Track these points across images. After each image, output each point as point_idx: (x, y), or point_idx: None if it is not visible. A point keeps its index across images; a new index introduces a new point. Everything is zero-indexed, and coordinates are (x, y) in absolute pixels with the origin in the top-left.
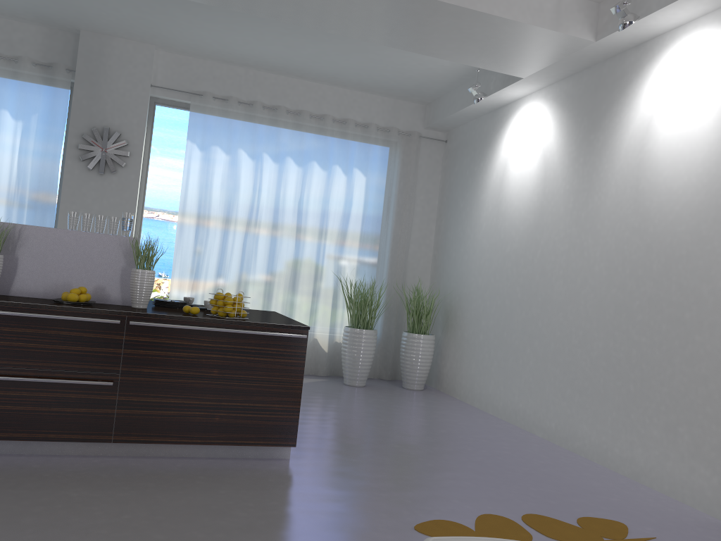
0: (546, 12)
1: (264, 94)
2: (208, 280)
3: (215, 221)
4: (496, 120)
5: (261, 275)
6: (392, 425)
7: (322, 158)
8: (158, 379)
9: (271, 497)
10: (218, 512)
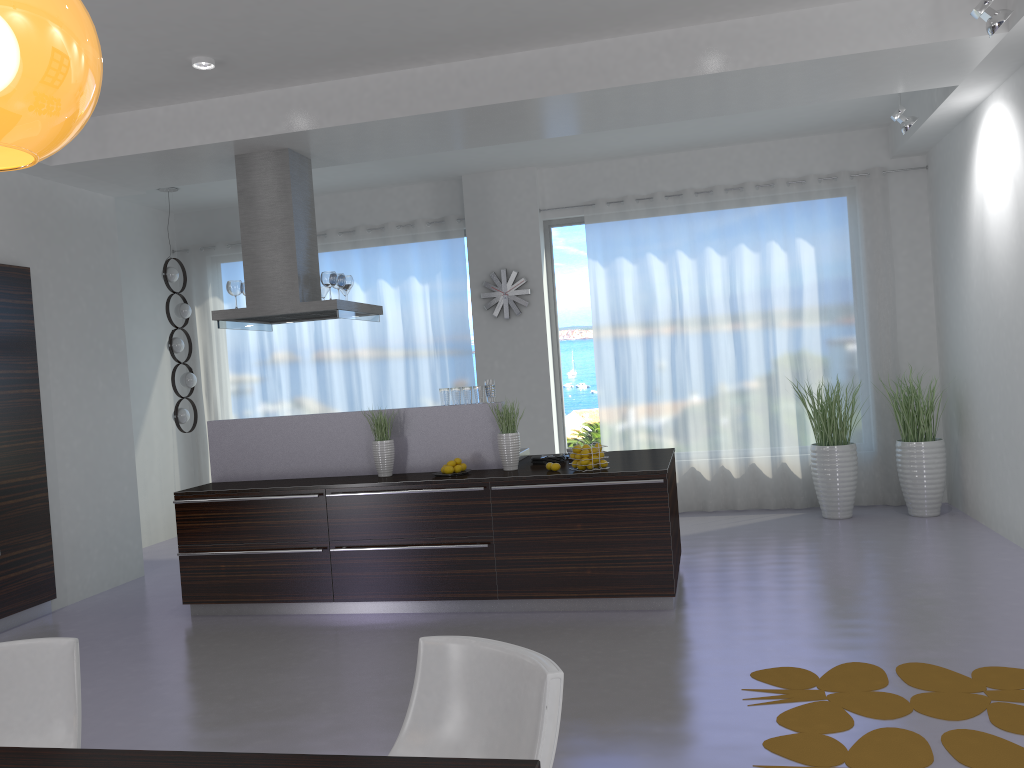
0: (918, 23)
1: (665, 180)
2: (639, 412)
3: (635, 343)
4: (966, 133)
5: (699, 396)
6: (838, 566)
7: (750, 238)
8: (527, 537)
9: (623, 646)
10: (564, 658)
